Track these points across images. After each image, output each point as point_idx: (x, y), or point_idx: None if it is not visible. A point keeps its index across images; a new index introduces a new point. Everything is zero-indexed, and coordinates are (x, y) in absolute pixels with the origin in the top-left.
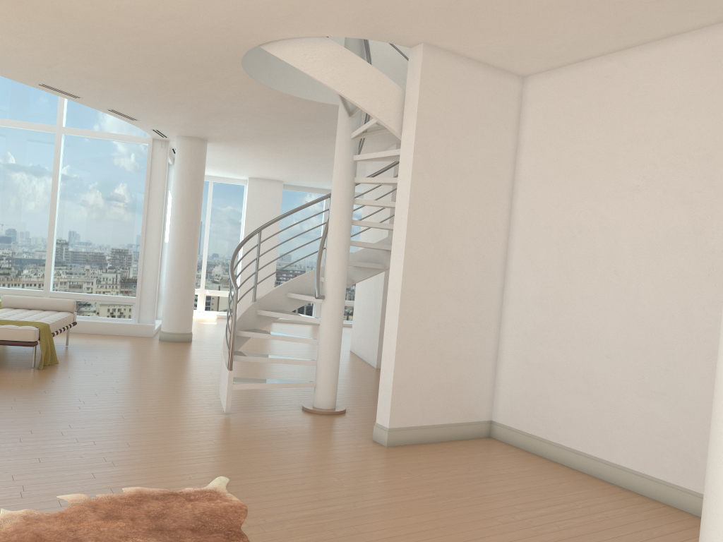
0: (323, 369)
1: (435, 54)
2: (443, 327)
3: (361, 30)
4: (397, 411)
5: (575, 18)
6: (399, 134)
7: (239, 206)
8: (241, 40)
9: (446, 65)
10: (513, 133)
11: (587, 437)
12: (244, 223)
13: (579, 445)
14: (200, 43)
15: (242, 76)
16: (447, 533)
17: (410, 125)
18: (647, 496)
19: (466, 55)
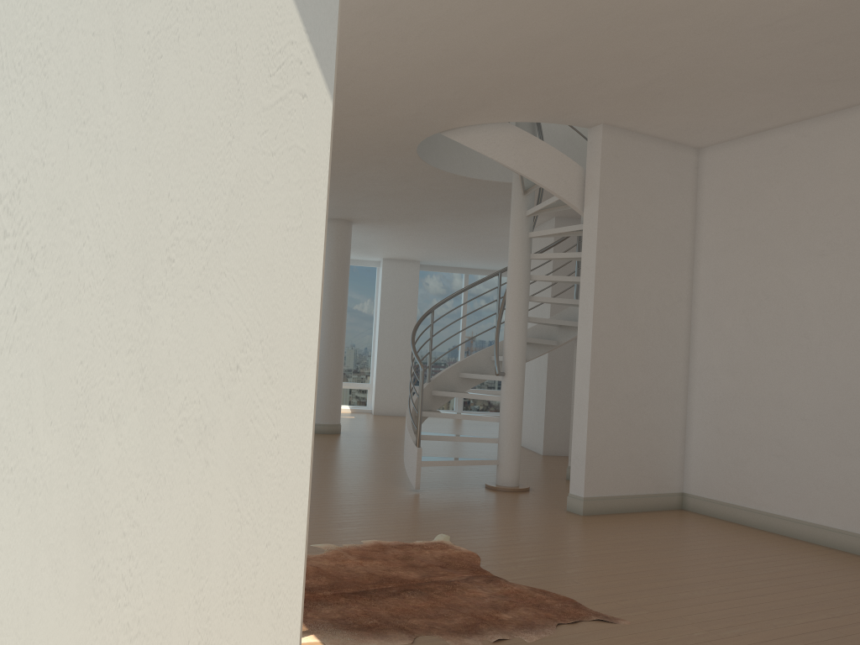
0: (506, 446)
1: (614, 133)
2: (632, 397)
3: (543, 116)
4: (591, 481)
5: (753, 97)
6: (581, 210)
7: (371, 290)
8: (424, 129)
9: (624, 142)
10: (691, 204)
11: (785, 500)
12: (379, 308)
13: (778, 509)
14: (383, 133)
15: (413, 160)
16: (665, 573)
17: (592, 202)
18: (851, 552)
19: (643, 132)
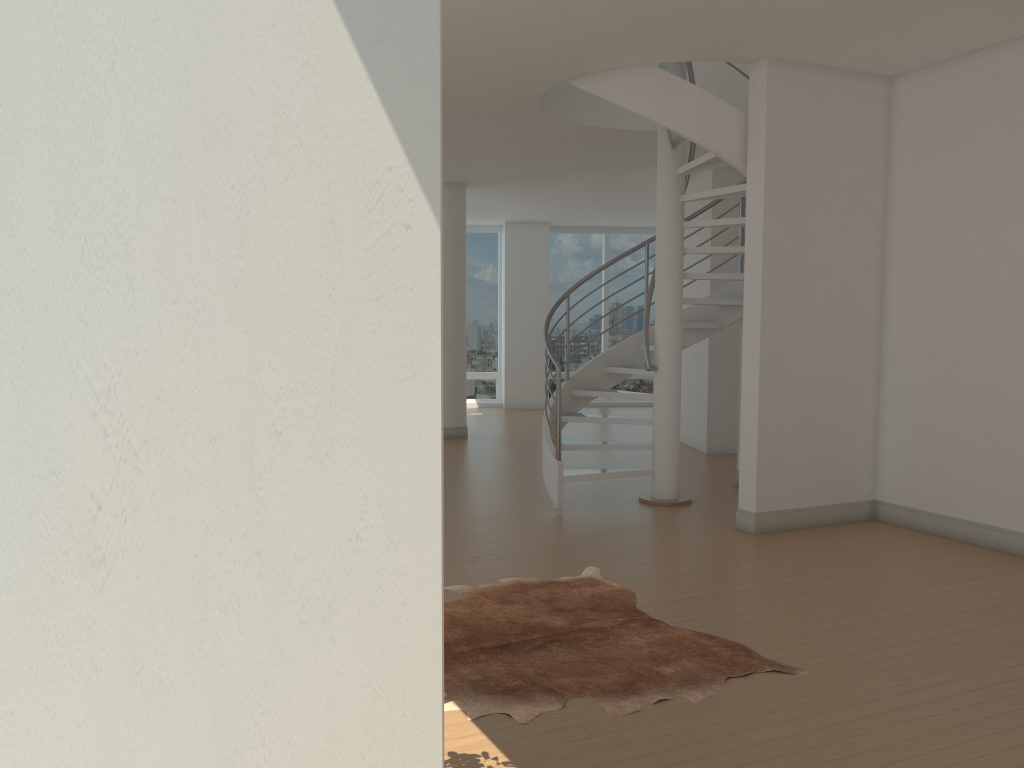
0: (662, 453)
1: (782, 69)
2: (811, 392)
3: (693, 53)
4: (763, 493)
5: (959, 15)
6: (743, 168)
7: (494, 260)
8: (547, 78)
9: (796, 79)
10: (882, 149)
11: (999, 508)
12: (504, 282)
13: (990, 519)
14: (497, 85)
15: (535, 113)
16: (852, 607)
17: (757, 158)
18: None
19: (819, 63)
